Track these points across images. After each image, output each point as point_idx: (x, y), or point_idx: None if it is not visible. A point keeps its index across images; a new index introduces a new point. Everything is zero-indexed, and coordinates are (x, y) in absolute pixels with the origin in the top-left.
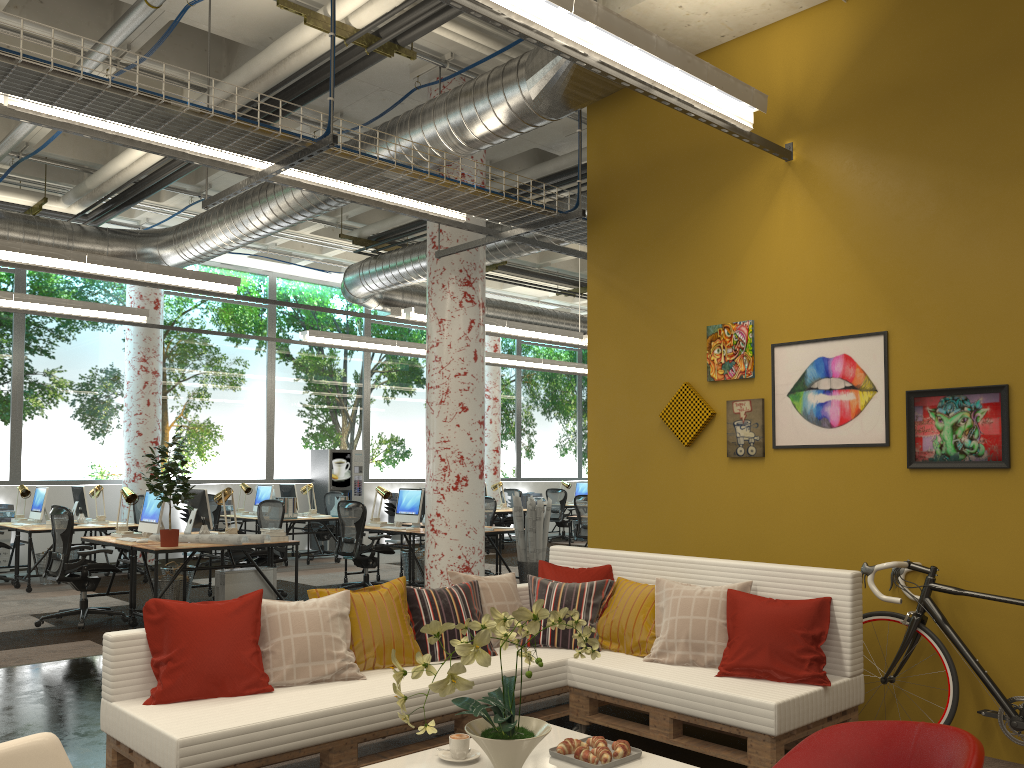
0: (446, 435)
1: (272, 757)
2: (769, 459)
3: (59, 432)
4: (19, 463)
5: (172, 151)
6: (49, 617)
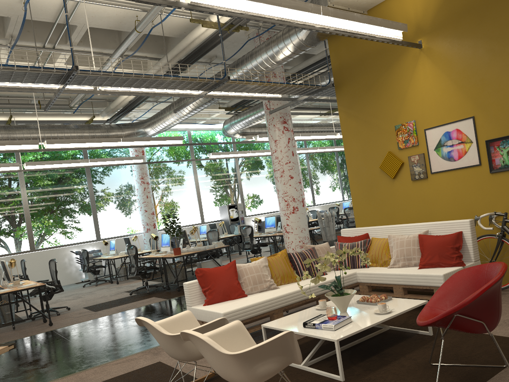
0: (285, 190)
1: (254, 317)
2: (430, 178)
3: (112, 215)
4: (99, 231)
5: (163, 94)
6: (134, 290)
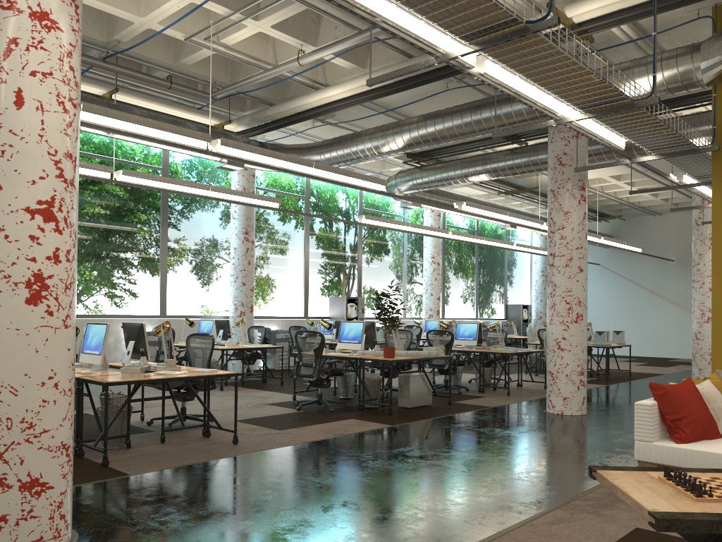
0: (570, 287)
1: None
2: None
3: (187, 282)
4: (165, 303)
5: (532, 103)
6: (304, 405)
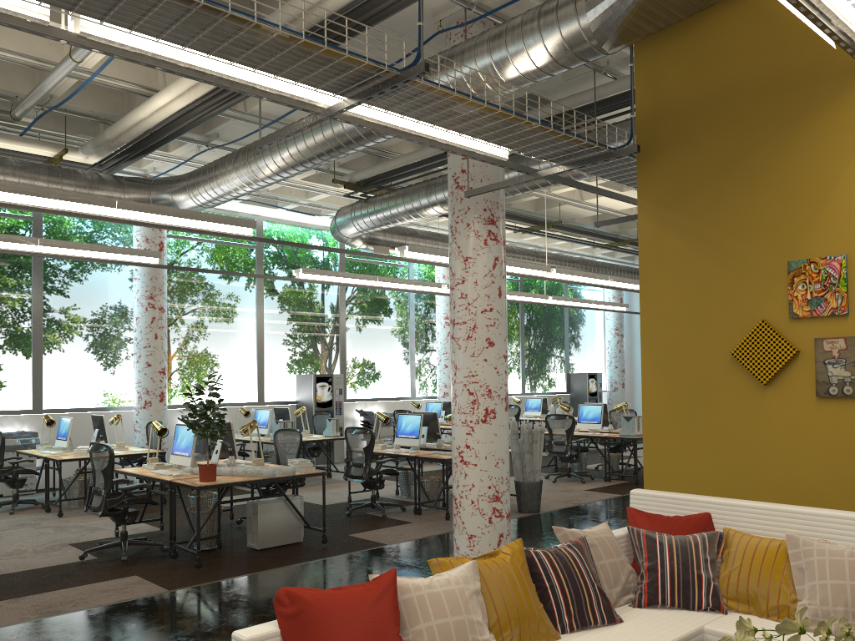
0: (474, 370)
1: None
2: None
3: (75, 364)
4: (41, 394)
5: (242, 85)
6: (92, 550)
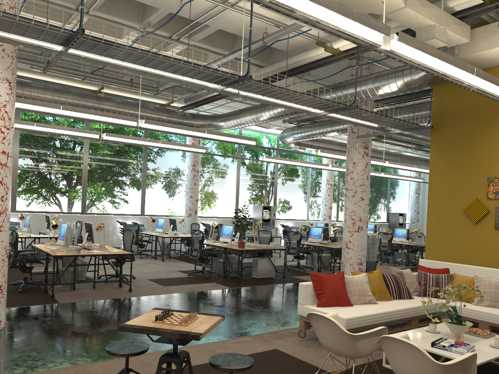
0: (354, 209)
1: (365, 326)
2: None
3: (158, 195)
4: (144, 207)
5: (288, 107)
6: (192, 272)
